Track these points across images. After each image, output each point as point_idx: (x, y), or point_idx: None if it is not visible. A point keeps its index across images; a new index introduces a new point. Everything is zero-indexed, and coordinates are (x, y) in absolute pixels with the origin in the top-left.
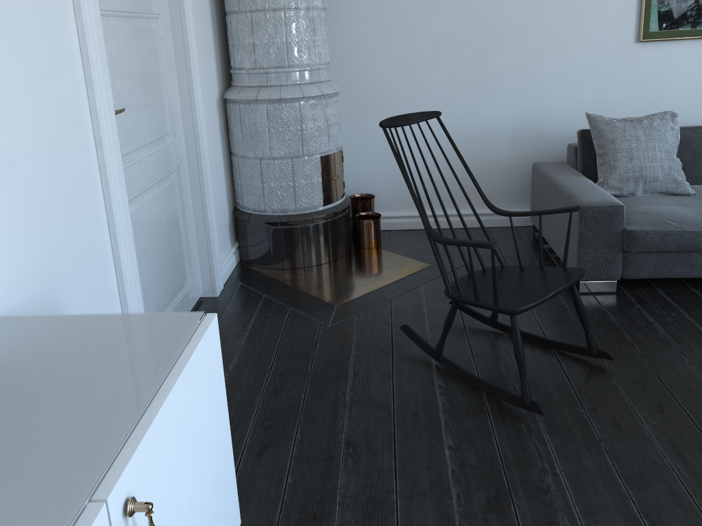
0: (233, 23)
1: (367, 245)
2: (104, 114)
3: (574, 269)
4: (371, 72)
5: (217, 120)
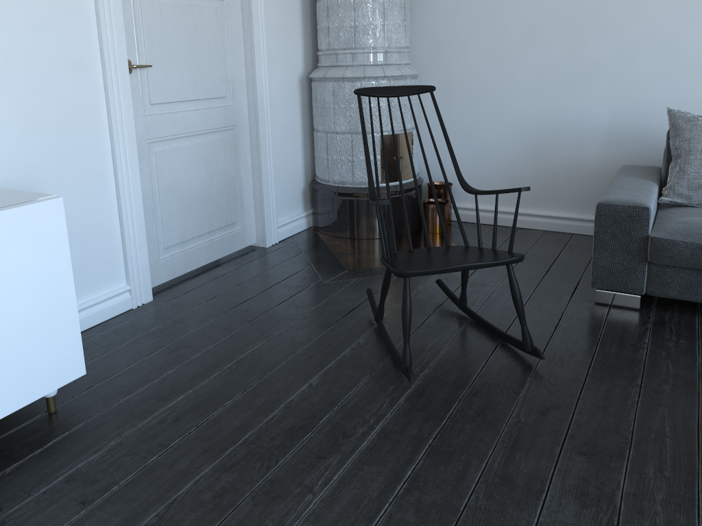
0: (317, 9)
1: (430, 230)
2: (113, 64)
3: (515, 254)
4: (459, 61)
5: (297, 95)
